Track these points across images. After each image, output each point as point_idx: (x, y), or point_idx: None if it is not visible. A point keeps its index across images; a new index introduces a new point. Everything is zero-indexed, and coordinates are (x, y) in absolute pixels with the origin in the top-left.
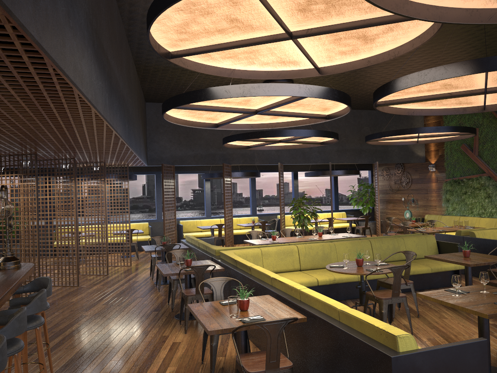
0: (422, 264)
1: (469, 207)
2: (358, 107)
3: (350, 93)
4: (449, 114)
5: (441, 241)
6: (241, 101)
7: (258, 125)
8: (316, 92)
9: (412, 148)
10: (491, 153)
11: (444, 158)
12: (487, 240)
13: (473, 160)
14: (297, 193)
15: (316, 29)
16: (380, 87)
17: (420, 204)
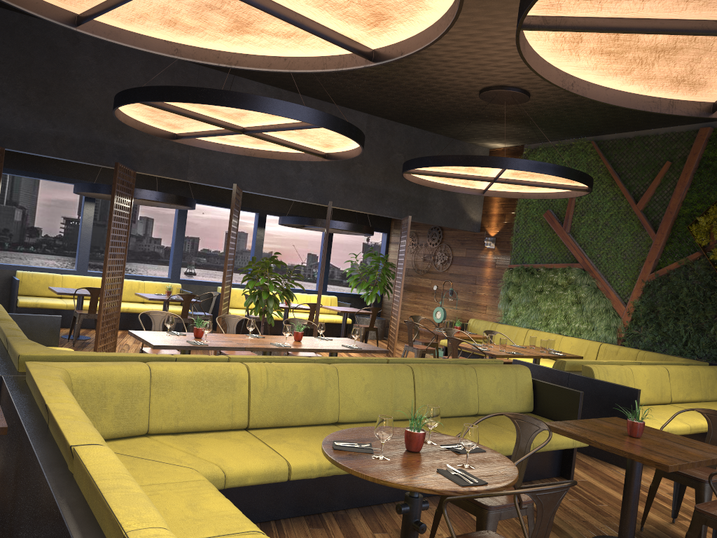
0: (513, 431)
1: (544, 316)
2: (392, 115)
3: (390, 76)
4: (640, 108)
5: (544, 382)
6: None
7: (196, 50)
8: None
9: (465, 205)
10: (592, 232)
11: (512, 229)
12: (618, 387)
13: (561, 239)
14: (260, 252)
15: None
16: None
17: (461, 300)
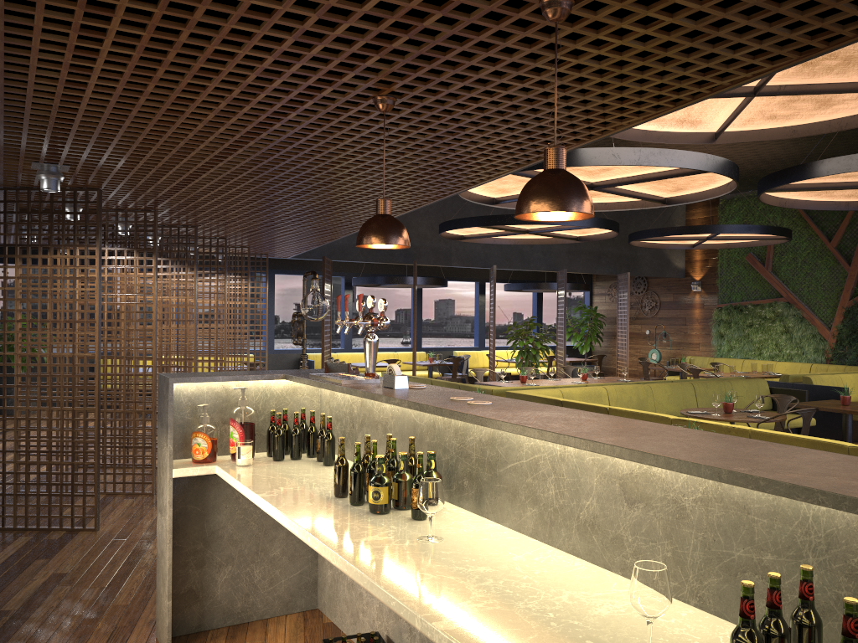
0: None
1: (756, 346)
2: None
3: None
4: (828, 209)
5: (778, 388)
6: (595, 170)
7: None
8: (722, 166)
9: (669, 255)
10: (793, 269)
11: (716, 272)
12: (831, 388)
13: (764, 278)
14: (483, 317)
15: (792, 87)
16: (794, 166)
17: (673, 341)
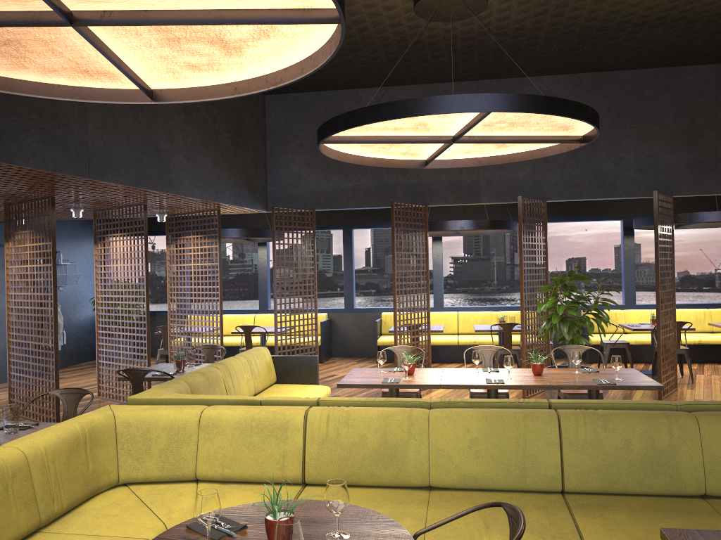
0: None
1: None
2: None
3: (684, 7)
4: None
5: None
6: None
7: (250, 82)
8: None
9: None
10: None
11: None
12: None
13: None
14: (631, 265)
15: None
16: None
17: None
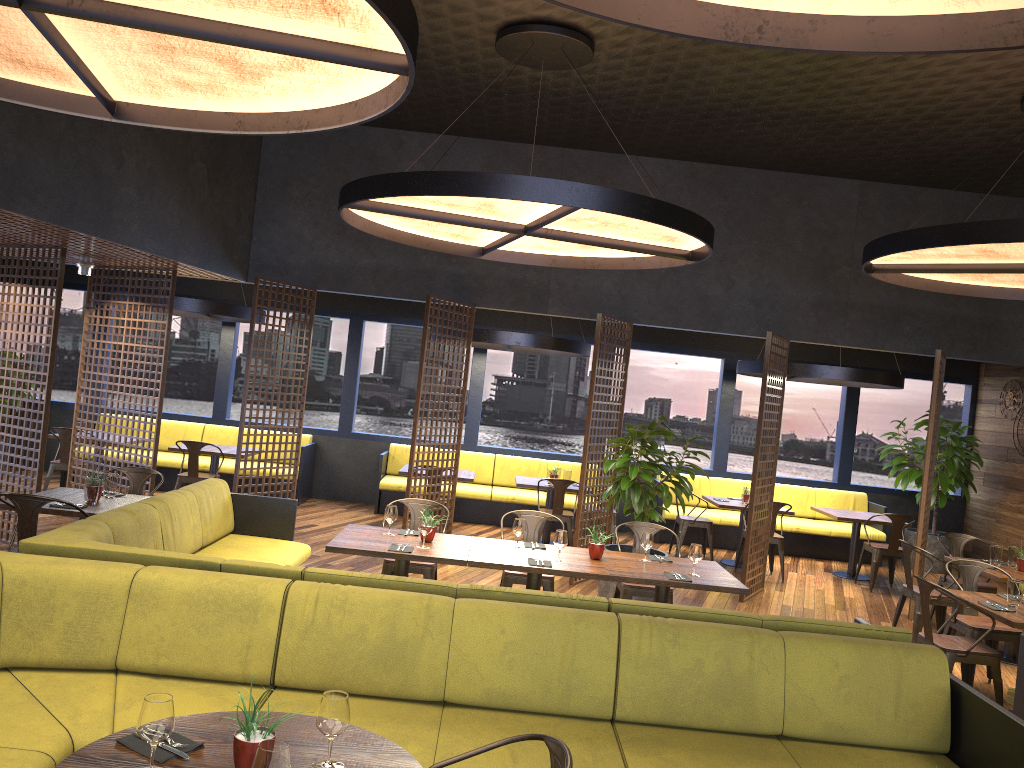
0: None
1: None
2: (903, 175)
3: (833, 107)
4: (974, 46)
5: (971, 692)
6: None
7: (263, 118)
8: None
9: None
10: None
11: None
12: None
13: None
14: (727, 419)
15: None
16: None
17: None
